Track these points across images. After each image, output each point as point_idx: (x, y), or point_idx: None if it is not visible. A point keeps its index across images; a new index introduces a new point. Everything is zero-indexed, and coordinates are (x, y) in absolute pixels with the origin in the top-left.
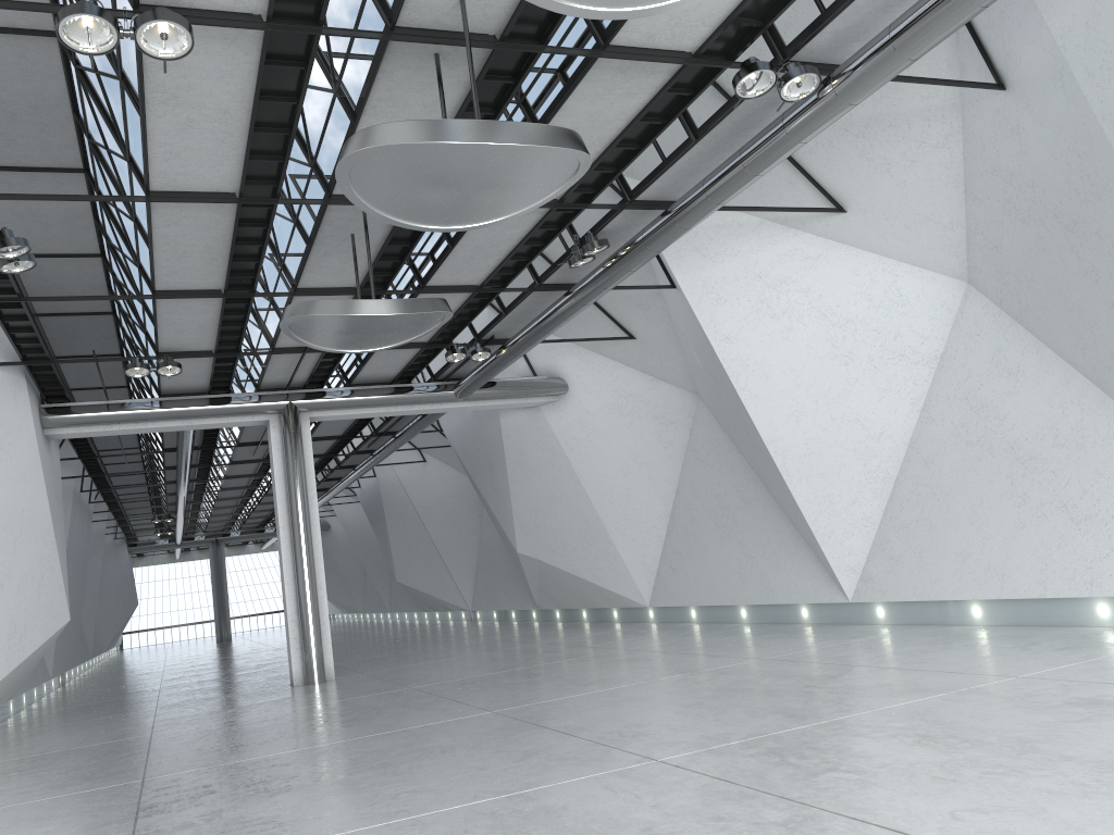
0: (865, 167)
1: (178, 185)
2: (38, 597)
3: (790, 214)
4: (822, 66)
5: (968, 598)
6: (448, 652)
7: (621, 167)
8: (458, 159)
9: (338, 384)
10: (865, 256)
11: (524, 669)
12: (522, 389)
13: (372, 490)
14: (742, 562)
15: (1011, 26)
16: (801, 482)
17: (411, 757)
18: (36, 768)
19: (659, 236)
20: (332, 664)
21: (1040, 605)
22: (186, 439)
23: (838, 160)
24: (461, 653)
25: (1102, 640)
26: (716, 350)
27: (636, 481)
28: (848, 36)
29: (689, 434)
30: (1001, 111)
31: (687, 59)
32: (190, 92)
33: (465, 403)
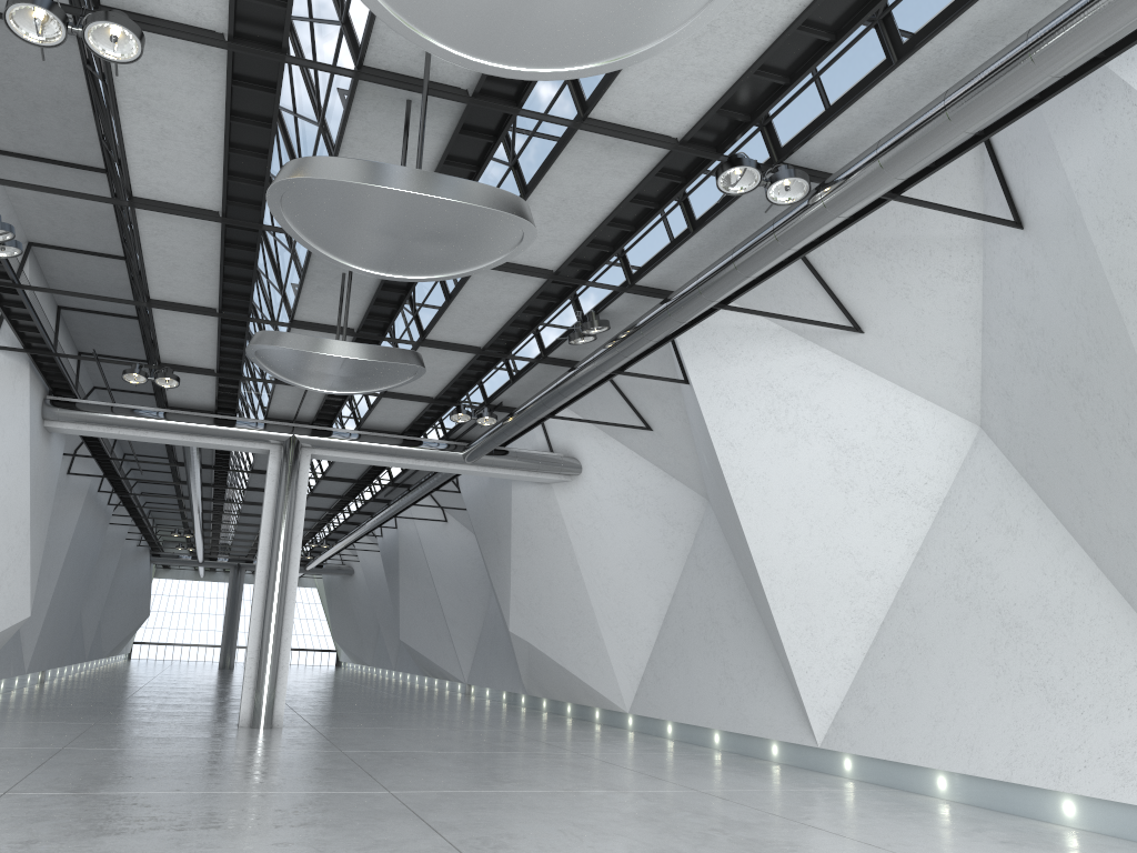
0: (885, 289)
1: (161, 195)
2: None
3: (809, 326)
4: (820, 174)
5: (934, 767)
6: (411, 722)
7: (617, 248)
8: (384, 204)
9: (351, 426)
10: (879, 381)
11: (464, 753)
12: (534, 463)
13: (392, 542)
14: (722, 683)
15: (1031, 163)
16: (785, 608)
17: (267, 823)
18: None
19: (654, 325)
20: (282, 711)
21: (1006, 789)
22: (190, 455)
23: (858, 277)
24: (422, 725)
25: (1052, 841)
26: (718, 455)
27: (635, 578)
28: (845, 146)
29: (694, 538)
30: (1018, 251)
31: (671, 144)
32: (162, 102)
33: (472, 467)
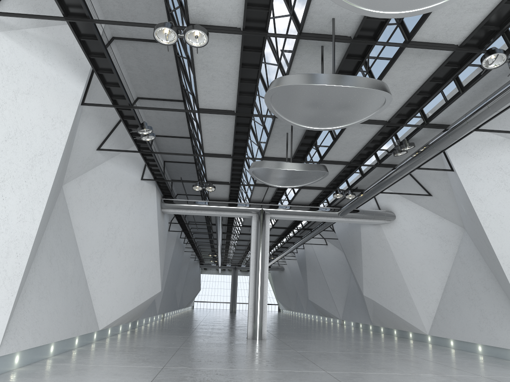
0: None
1: (210, 106)
2: (149, 278)
3: None
4: None
5: None
6: (322, 337)
7: (420, 106)
8: (320, 93)
9: (285, 203)
10: None
11: (353, 353)
12: (371, 215)
13: (302, 255)
14: (481, 320)
15: None
16: None
17: None
18: (129, 351)
19: (440, 142)
20: (265, 332)
21: None
22: (218, 220)
23: None
24: (327, 339)
25: None
26: (473, 205)
27: (427, 268)
28: None
29: (457, 248)
30: None
31: (454, 48)
32: (213, 64)
33: (342, 219)
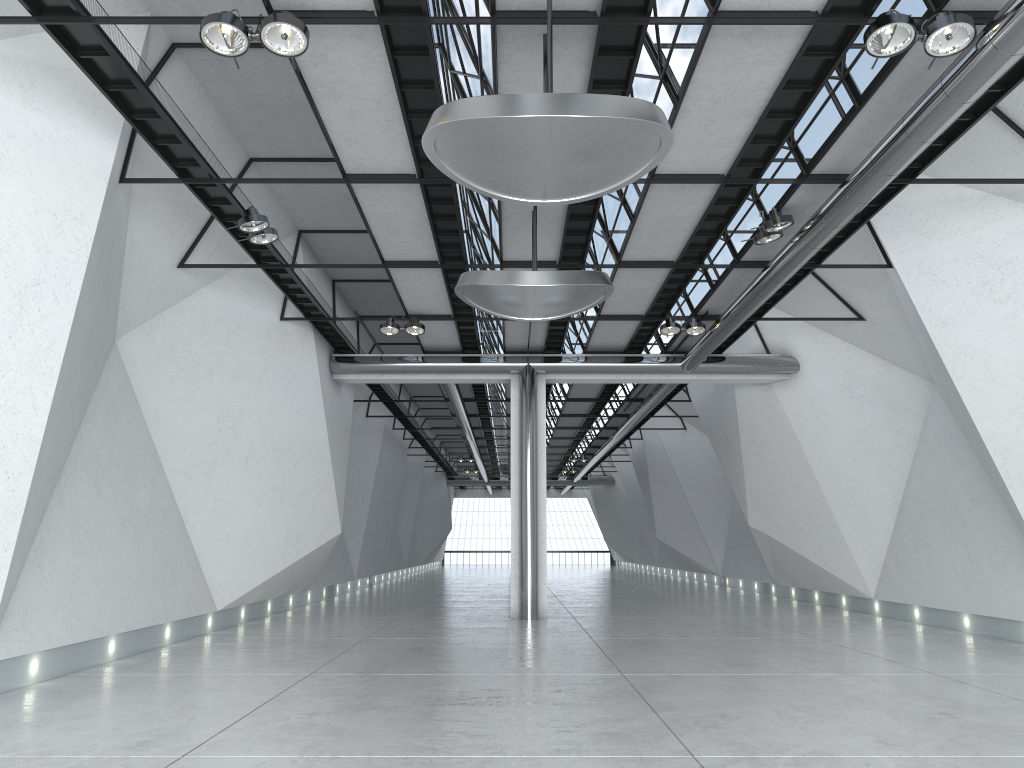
0: None
1: (367, 168)
2: (313, 510)
3: (1017, 187)
4: (989, 14)
5: None
6: (662, 611)
7: (782, 140)
8: (518, 133)
9: (579, 351)
10: None
11: (702, 639)
12: (750, 366)
13: (640, 452)
14: (966, 566)
15: None
16: (1023, 486)
17: (505, 701)
18: (265, 648)
19: (834, 211)
20: (545, 604)
21: None
22: (449, 391)
23: None
24: (671, 614)
25: None
26: (931, 335)
27: (865, 467)
28: None
29: (922, 423)
30: None
31: (811, 18)
32: (344, 86)
33: (692, 376)
